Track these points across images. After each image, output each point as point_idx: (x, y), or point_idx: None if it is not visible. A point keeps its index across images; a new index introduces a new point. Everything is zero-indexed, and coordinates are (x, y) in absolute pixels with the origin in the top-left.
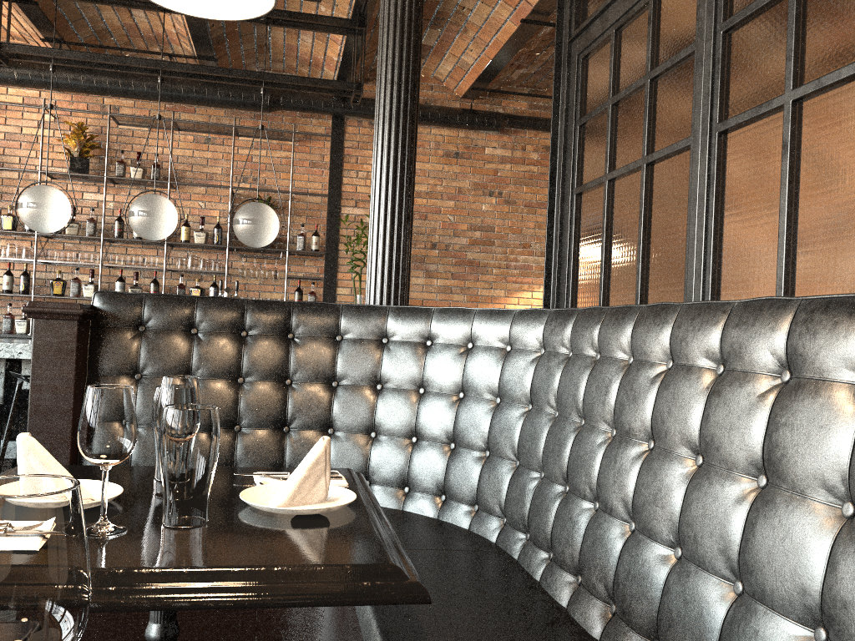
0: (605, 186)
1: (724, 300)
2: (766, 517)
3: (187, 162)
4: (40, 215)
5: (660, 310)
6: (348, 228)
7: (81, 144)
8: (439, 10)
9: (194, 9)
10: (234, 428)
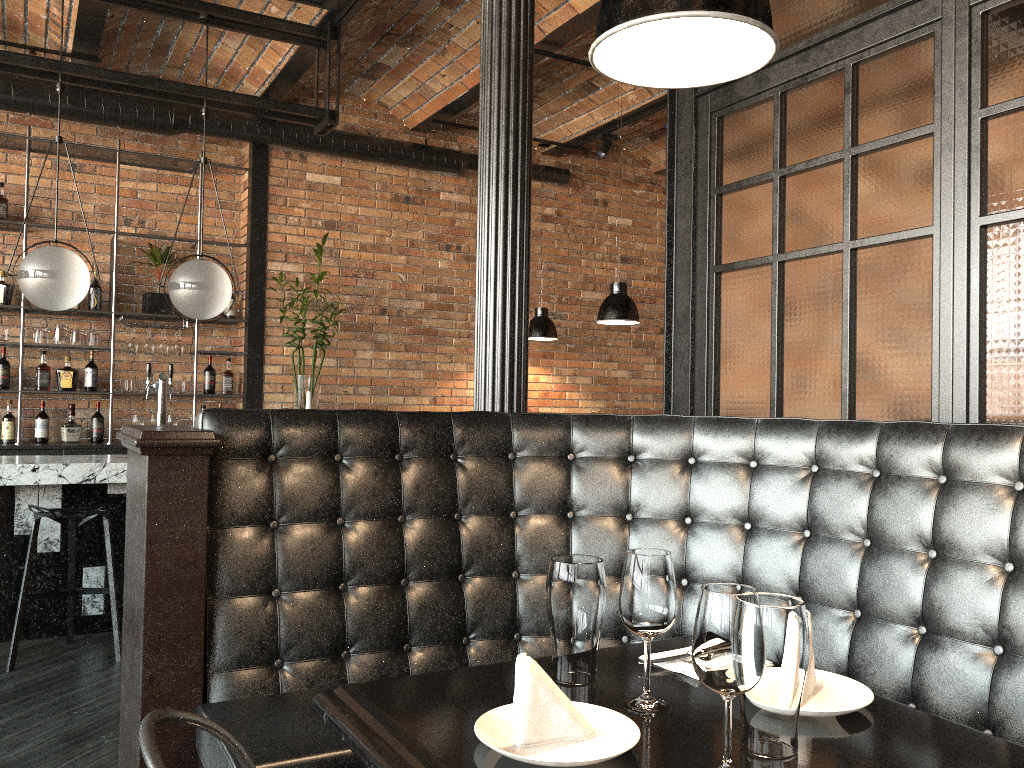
0: (775, 268)
1: (998, 405)
2: None
3: (43, 195)
4: None
5: None
6: (277, 288)
7: None
8: (419, 25)
9: (616, 70)
10: (400, 583)
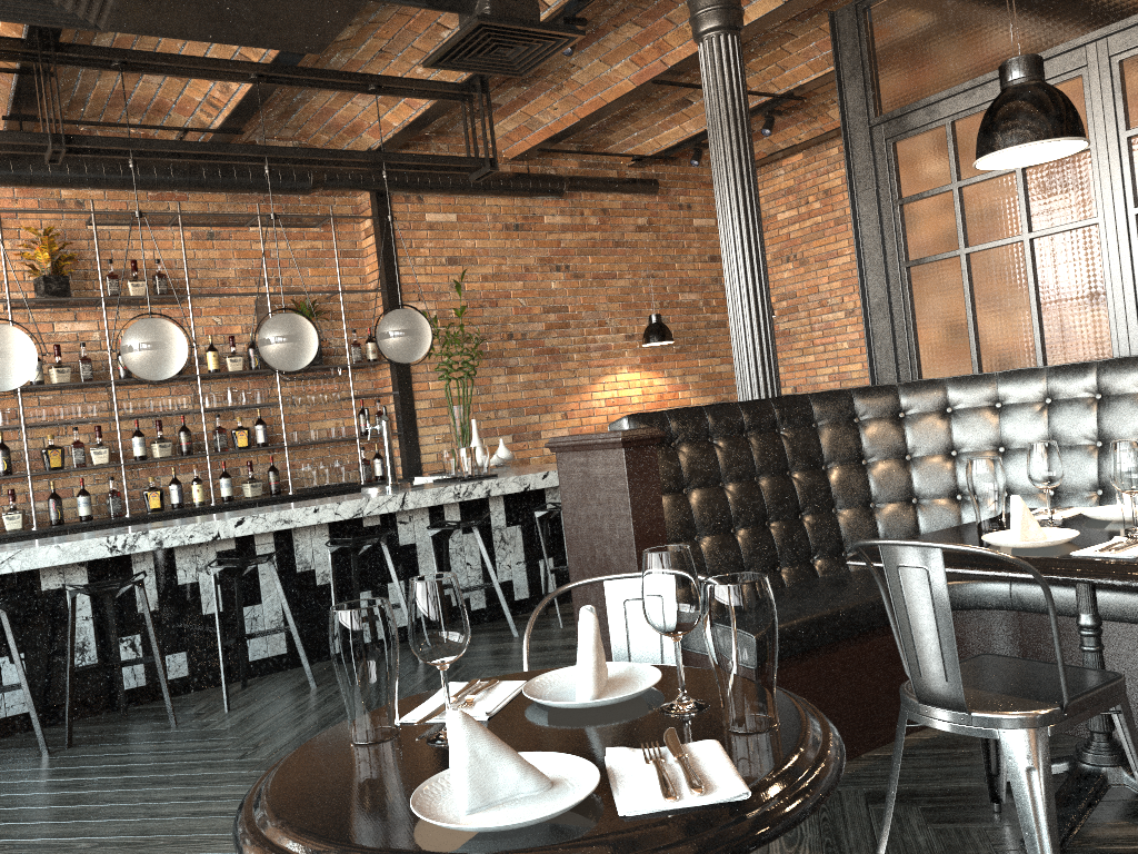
0: (963, 259)
1: None
2: None
3: (189, 266)
4: (165, 358)
5: None
6: None
7: (52, 257)
8: (542, 68)
9: (979, 164)
10: (765, 524)
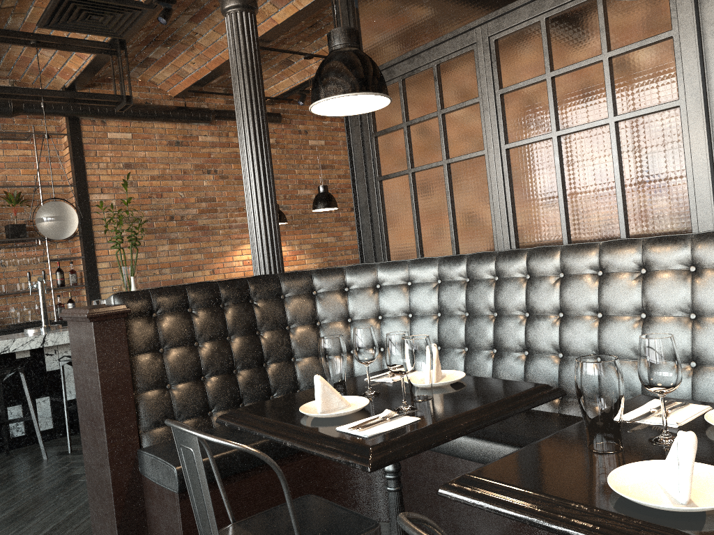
0: (410, 176)
1: (523, 238)
2: (654, 328)
3: None
4: None
5: (545, 250)
6: (98, 211)
7: None
8: (175, 34)
9: (321, 111)
10: (233, 372)
